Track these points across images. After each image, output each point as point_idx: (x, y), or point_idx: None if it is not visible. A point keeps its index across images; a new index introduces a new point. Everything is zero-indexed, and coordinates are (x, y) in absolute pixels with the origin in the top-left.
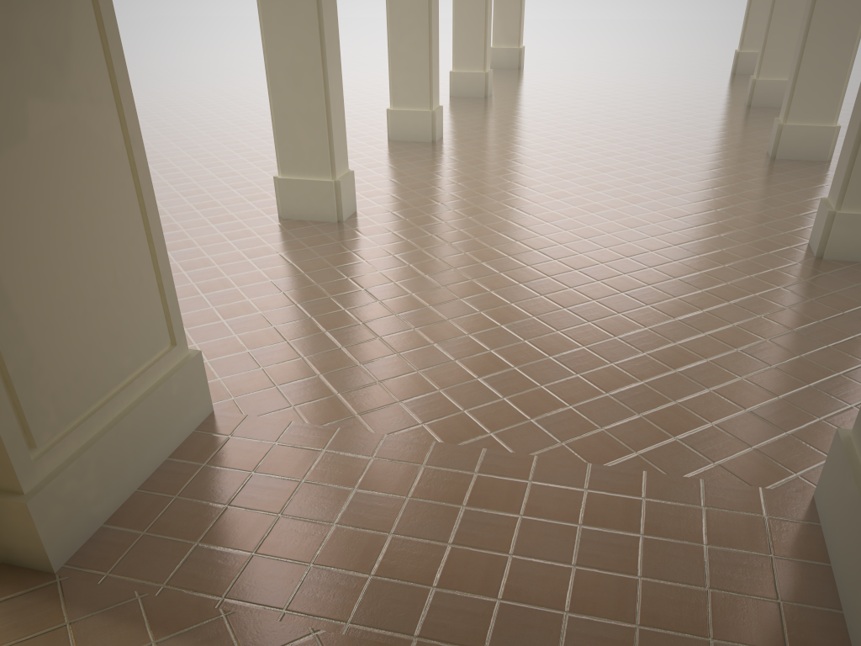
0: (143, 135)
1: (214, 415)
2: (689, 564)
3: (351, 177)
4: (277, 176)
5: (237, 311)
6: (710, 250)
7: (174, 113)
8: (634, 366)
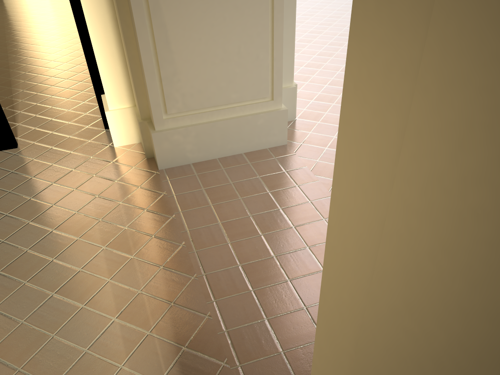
0: None
1: (283, 146)
2: None
3: None
4: None
5: None
6: None
7: None
8: None
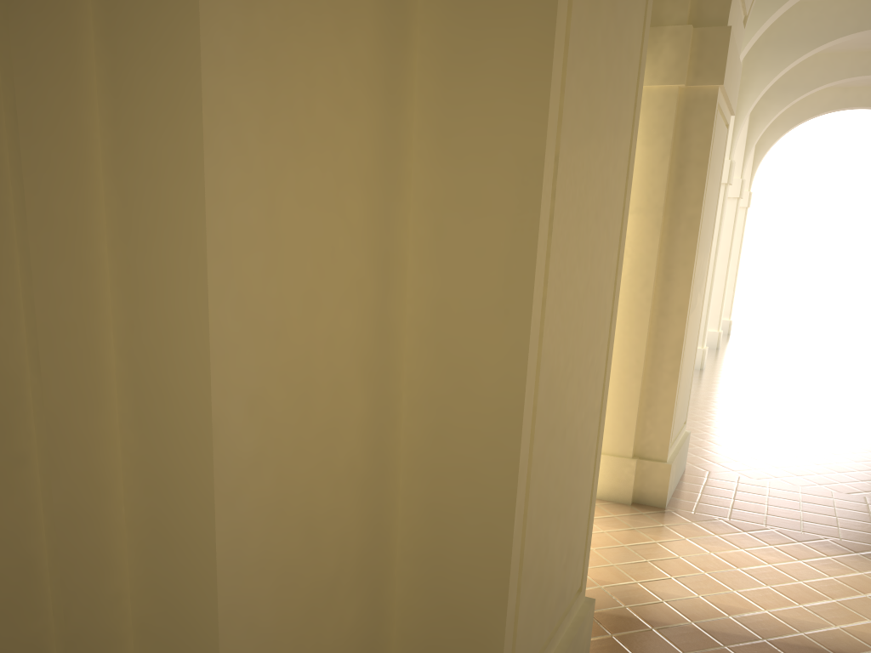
0: None
1: (688, 469)
2: None
3: None
4: None
5: None
6: None
7: None
8: None
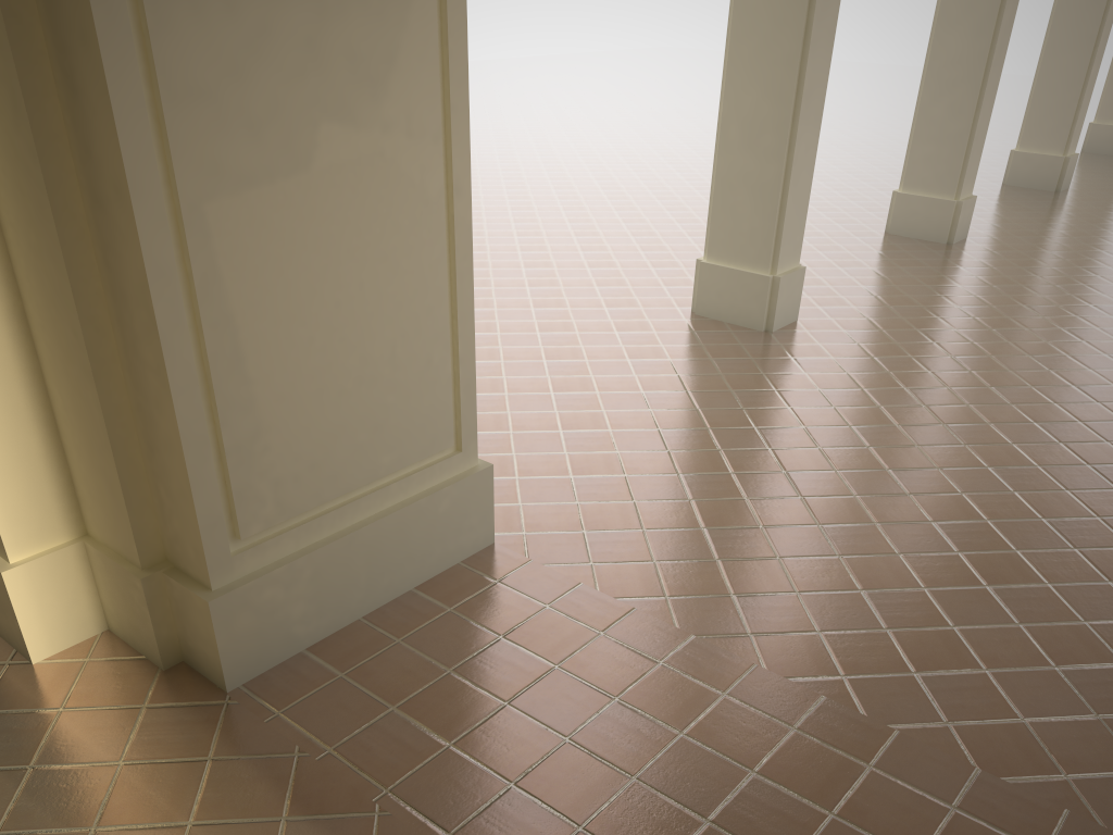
0: (578, 187)
1: (492, 550)
2: None
3: (798, 274)
4: (701, 259)
5: (582, 423)
6: None
7: (626, 165)
8: None
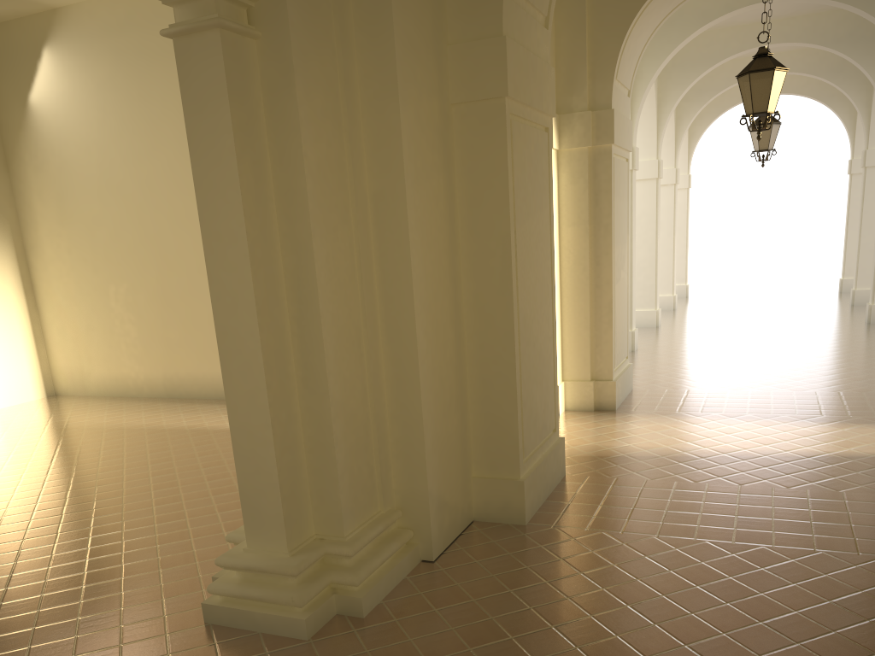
0: None
1: (634, 389)
2: (837, 402)
3: (637, 330)
4: None
5: None
6: (834, 350)
7: None
8: (804, 375)
